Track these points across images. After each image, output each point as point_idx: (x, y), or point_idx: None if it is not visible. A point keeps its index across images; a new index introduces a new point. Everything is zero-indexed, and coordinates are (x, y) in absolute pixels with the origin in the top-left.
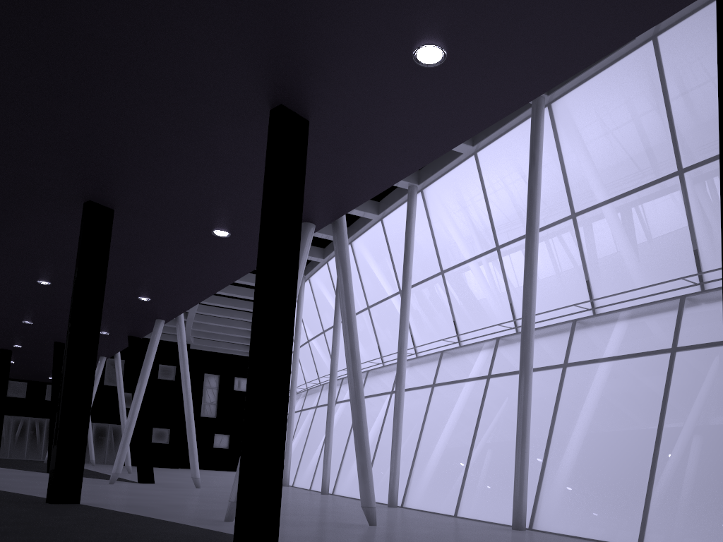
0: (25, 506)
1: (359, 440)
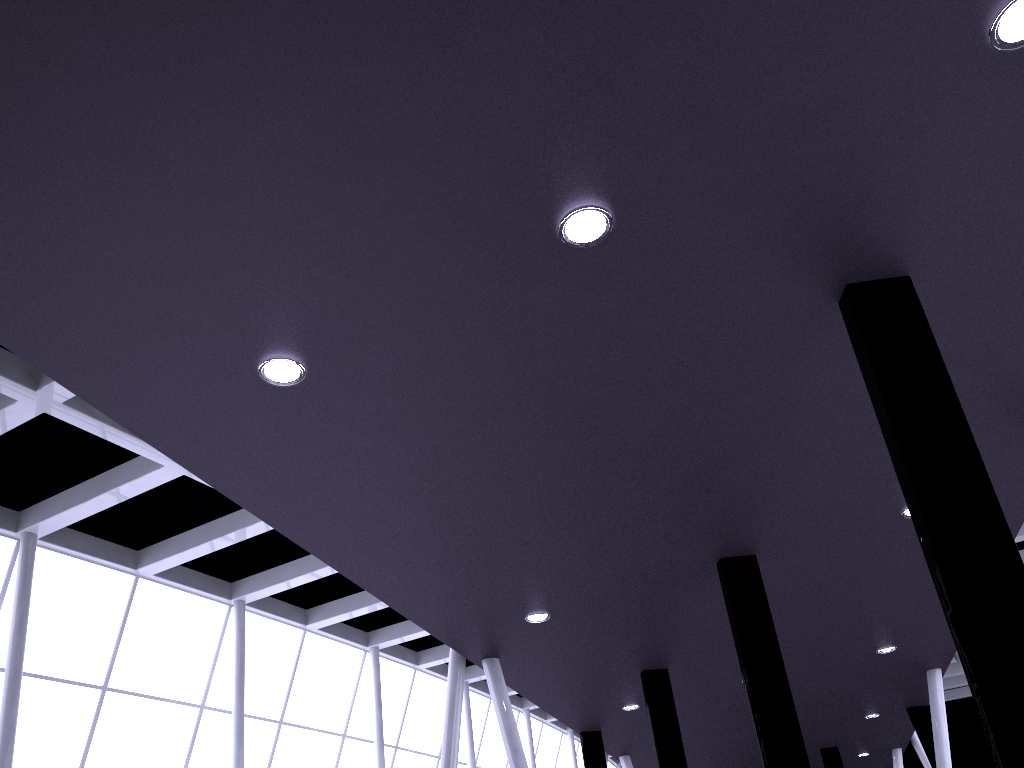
0: None
1: None
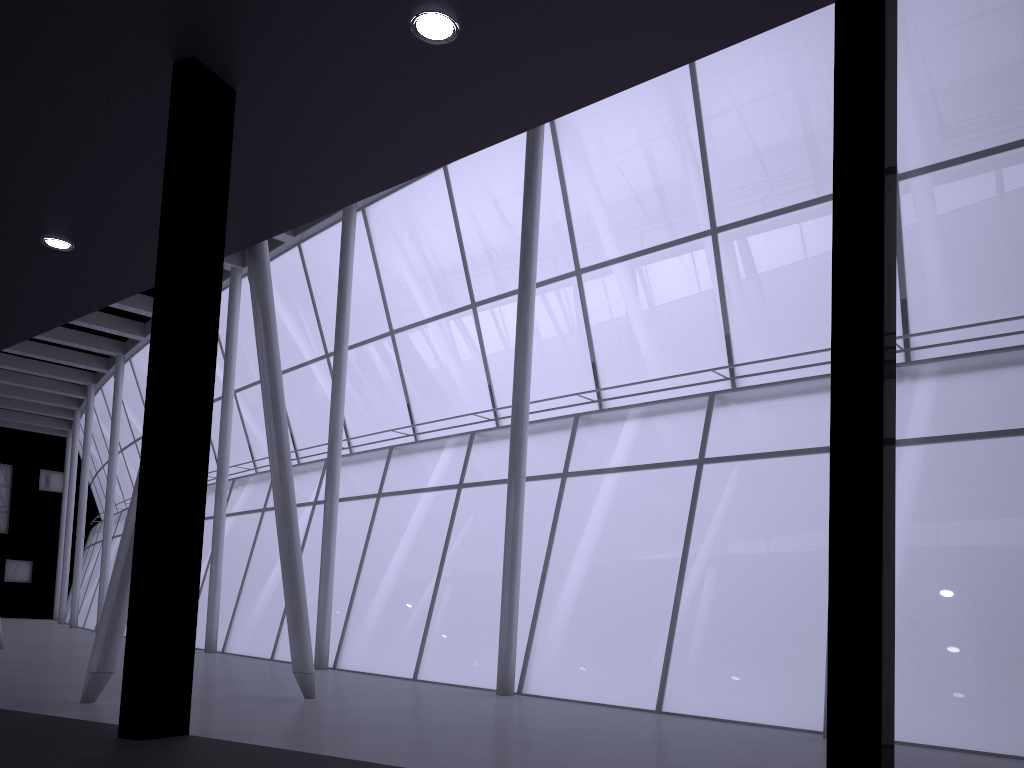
0: None
1: (290, 577)
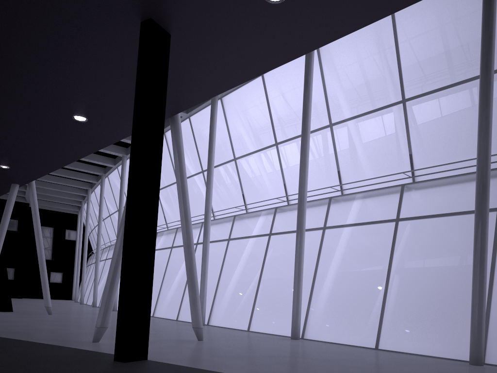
0: None
1: (191, 280)
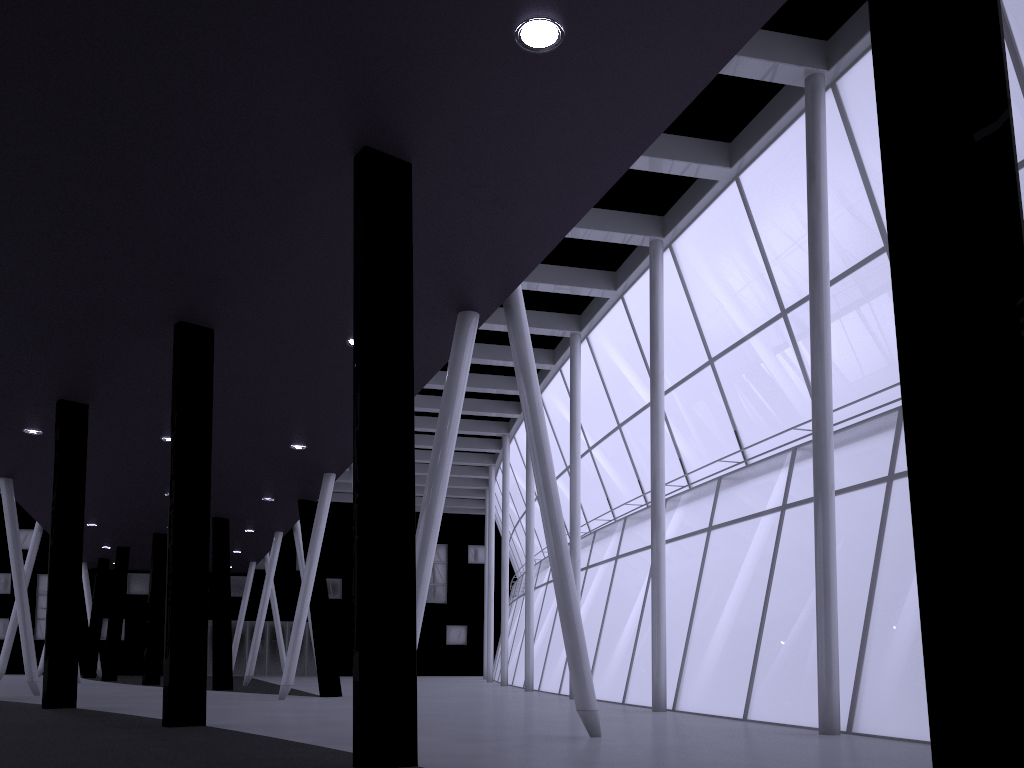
0: (130, 731)
1: (564, 614)
